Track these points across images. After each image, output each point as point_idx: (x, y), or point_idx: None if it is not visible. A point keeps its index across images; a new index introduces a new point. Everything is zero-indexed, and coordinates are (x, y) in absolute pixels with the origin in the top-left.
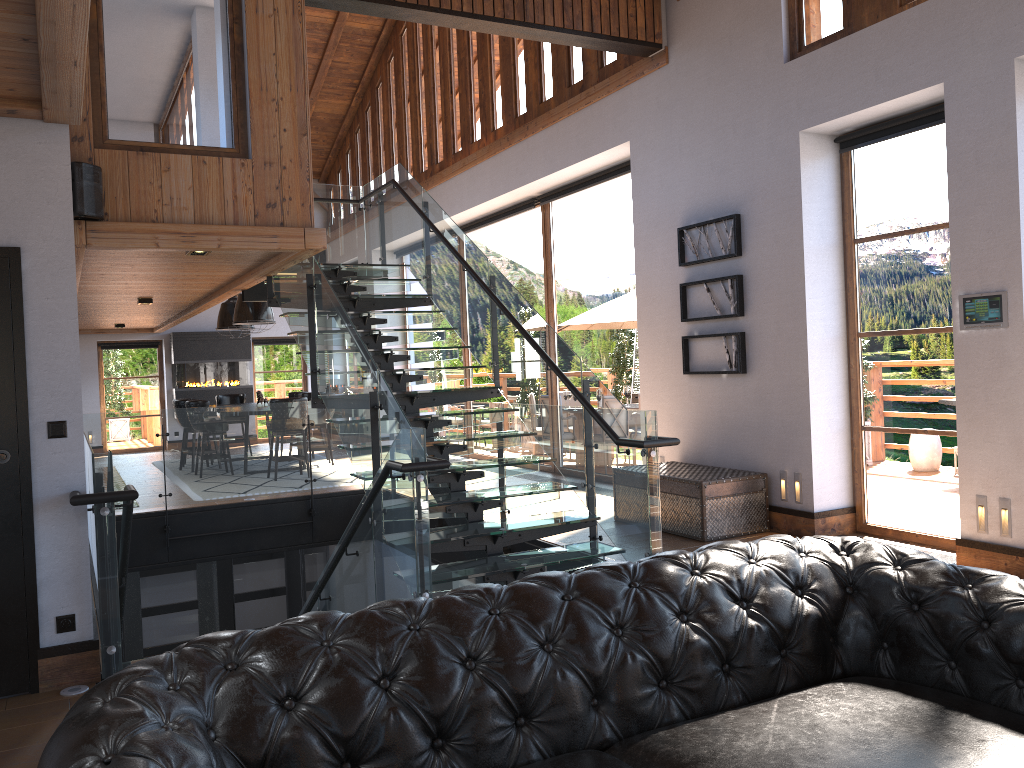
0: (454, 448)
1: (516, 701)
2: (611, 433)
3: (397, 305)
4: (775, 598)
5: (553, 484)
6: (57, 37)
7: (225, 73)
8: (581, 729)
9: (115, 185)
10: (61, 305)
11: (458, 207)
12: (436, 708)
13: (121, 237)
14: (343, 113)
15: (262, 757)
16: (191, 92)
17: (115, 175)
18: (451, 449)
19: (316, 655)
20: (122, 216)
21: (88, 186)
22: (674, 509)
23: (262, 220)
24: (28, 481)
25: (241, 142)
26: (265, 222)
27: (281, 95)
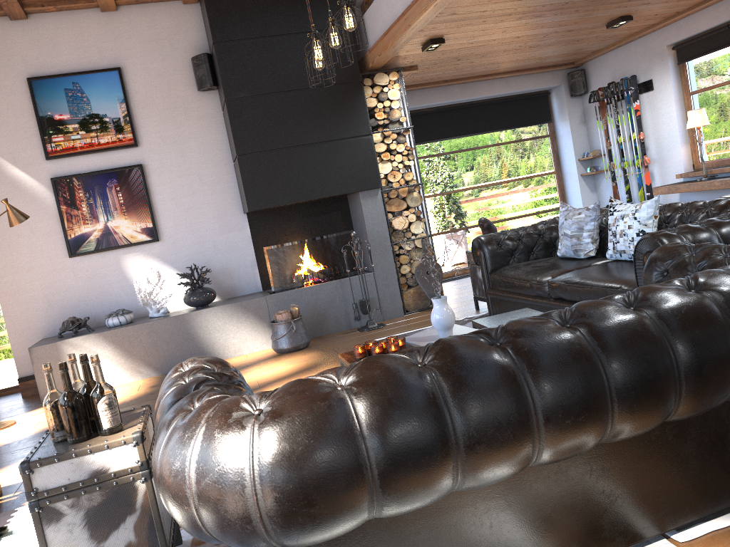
0: None
1: None
2: None
3: None
4: None
5: None
6: None
7: None
8: None
9: None
10: None
11: None
12: None
13: None
14: None
15: None
16: None
17: None
18: None
19: None
20: None
21: None
22: None
23: None
24: None
25: None
26: None
27: None
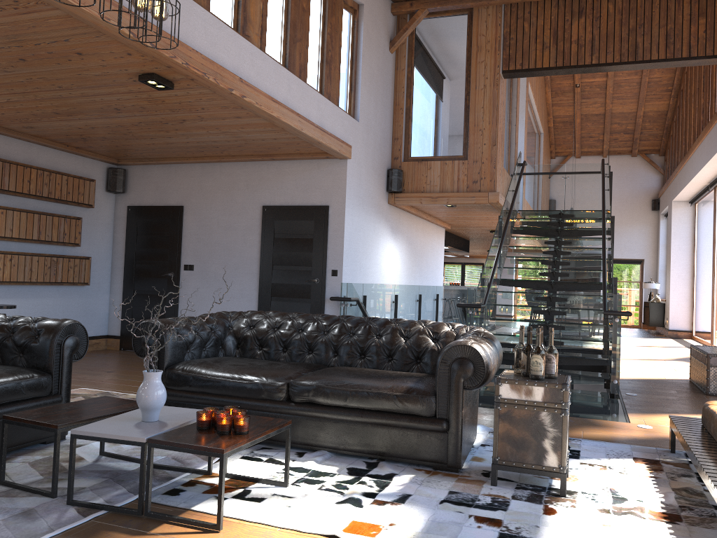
0: (557, 313)
1: (307, 344)
2: (603, 306)
3: (586, 234)
4: (418, 339)
5: (601, 339)
6: (303, 137)
7: (461, 120)
8: (325, 359)
9: (408, 177)
10: (339, 226)
11: (696, 170)
12: (283, 338)
13: (407, 199)
14: (666, 109)
15: (239, 337)
16: (445, 131)
17: (408, 172)
18: (555, 313)
19: (262, 318)
20: (410, 190)
21: (394, 178)
22: (701, 372)
23: (470, 189)
24: (323, 290)
25: (465, 152)
26: (471, 190)
27: (484, 127)
